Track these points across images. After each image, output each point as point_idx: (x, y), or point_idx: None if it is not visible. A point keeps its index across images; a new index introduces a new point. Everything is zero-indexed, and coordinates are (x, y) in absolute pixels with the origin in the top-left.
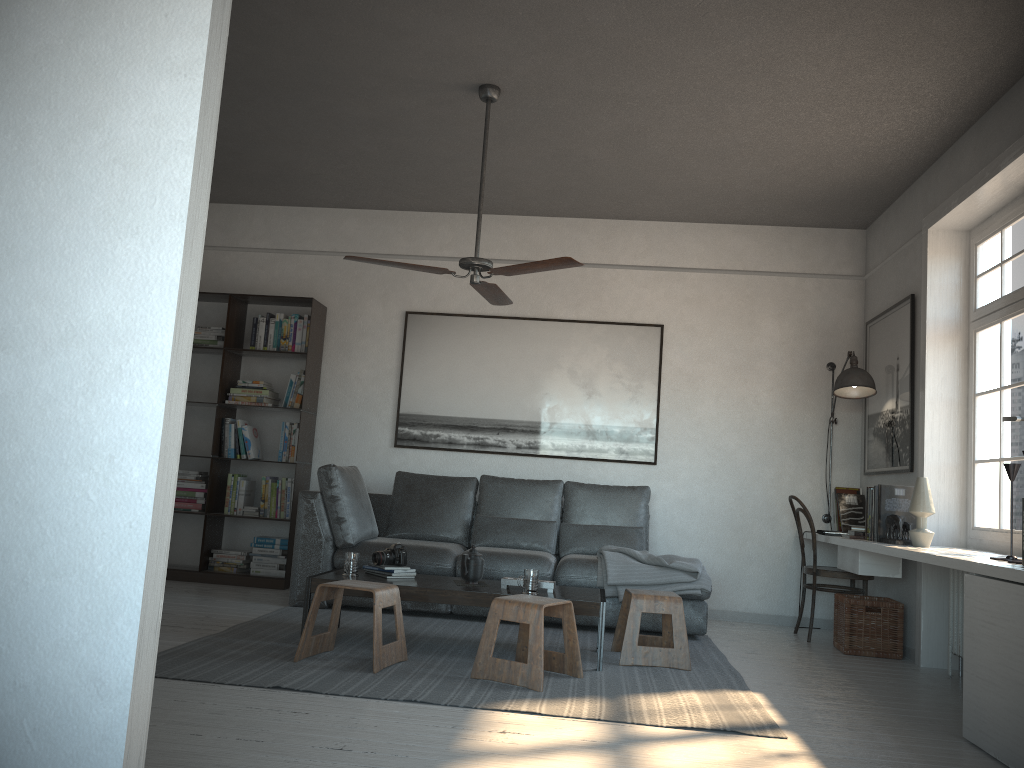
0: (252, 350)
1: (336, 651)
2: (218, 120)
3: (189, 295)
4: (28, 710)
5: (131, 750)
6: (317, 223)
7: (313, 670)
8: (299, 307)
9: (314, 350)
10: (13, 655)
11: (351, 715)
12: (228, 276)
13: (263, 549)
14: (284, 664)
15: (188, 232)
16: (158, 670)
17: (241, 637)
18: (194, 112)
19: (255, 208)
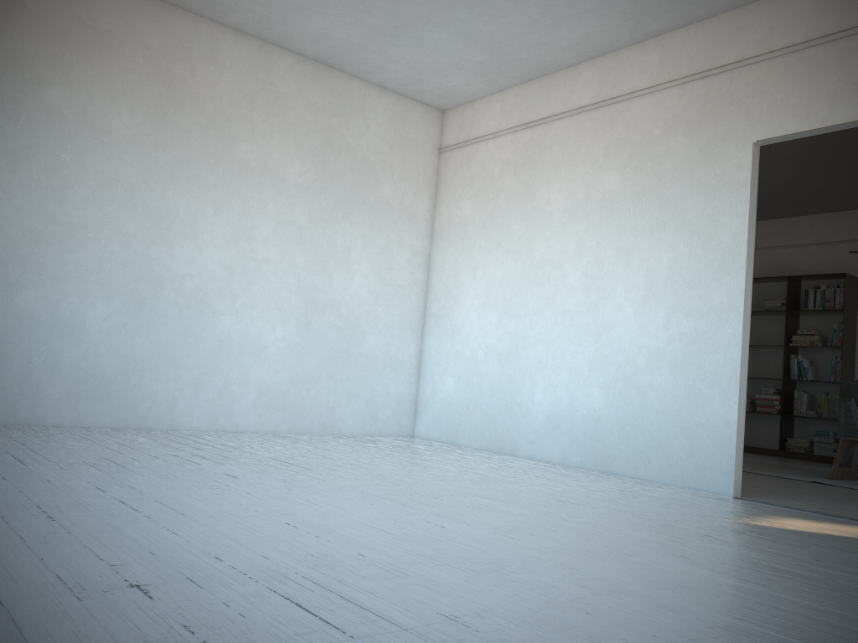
0: (805, 310)
1: (857, 480)
2: (770, 178)
3: (748, 293)
4: (704, 430)
5: (738, 440)
6: (847, 221)
7: (838, 481)
8: (837, 279)
9: (849, 307)
10: (698, 413)
11: (852, 492)
12: (786, 264)
13: (821, 438)
14: (822, 479)
15: (746, 272)
16: (752, 471)
17: (800, 471)
18: (746, 229)
19: (802, 218)
